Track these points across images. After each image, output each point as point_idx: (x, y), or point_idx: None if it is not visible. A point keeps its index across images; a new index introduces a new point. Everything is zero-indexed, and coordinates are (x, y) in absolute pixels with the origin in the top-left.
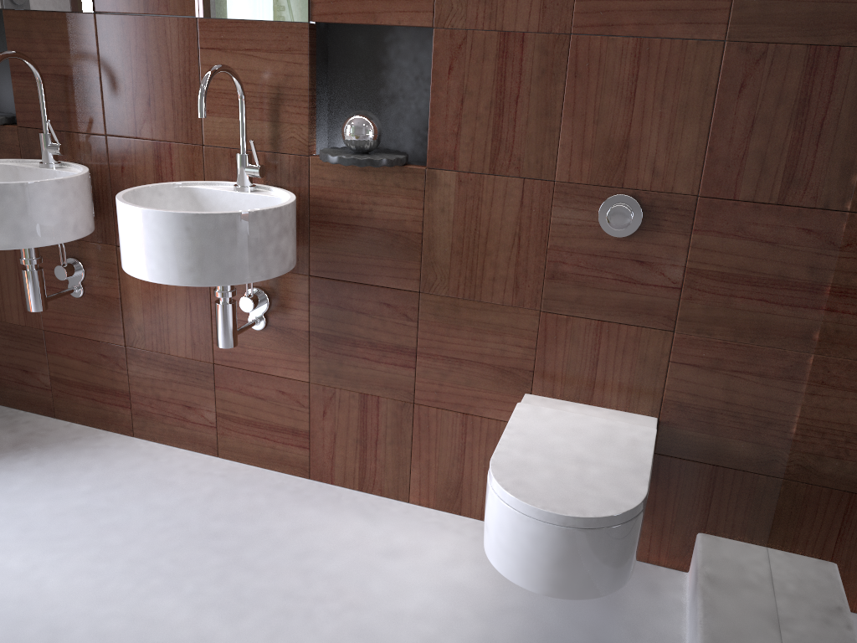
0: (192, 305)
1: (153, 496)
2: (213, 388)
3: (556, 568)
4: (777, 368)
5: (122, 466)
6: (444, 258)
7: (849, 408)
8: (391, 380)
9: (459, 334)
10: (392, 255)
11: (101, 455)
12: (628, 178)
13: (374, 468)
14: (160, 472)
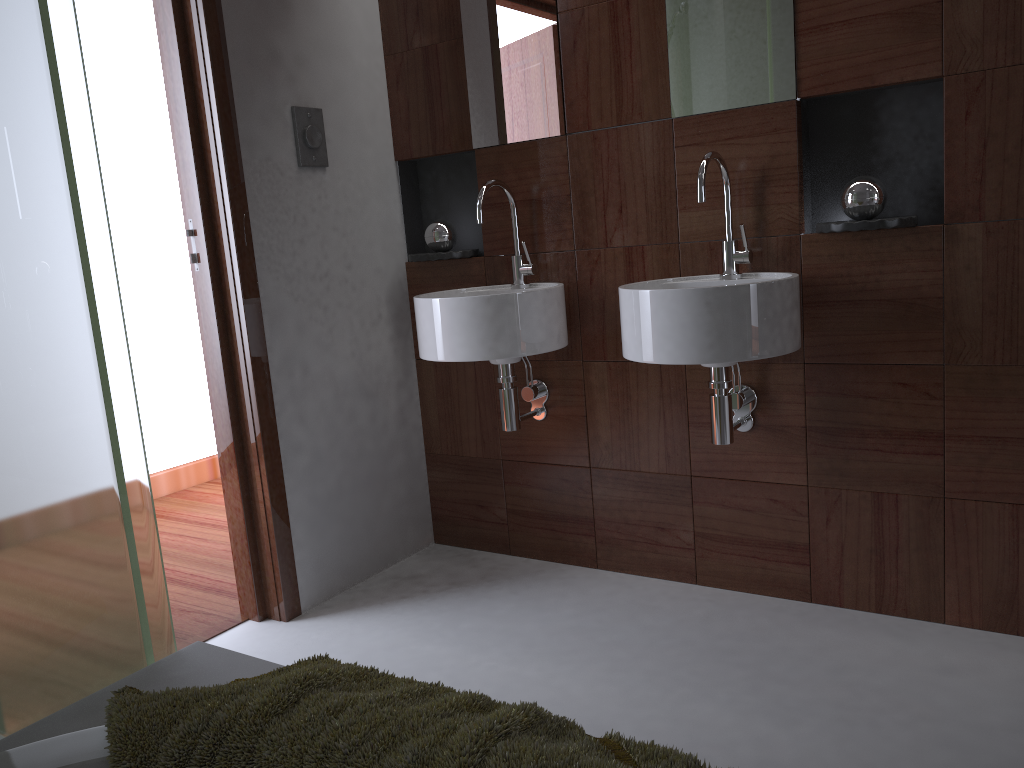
0: (666, 413)
1: (643, 618)
2: (691, 503)
3: None
4: None
5: (598, 593)
6: (974, 321)
7: None
8: (912, 472)
9: (999, 408)
10: (905, 327)
11: (571, 584)
12: None
13: (895, 582)
14: (640, 598)
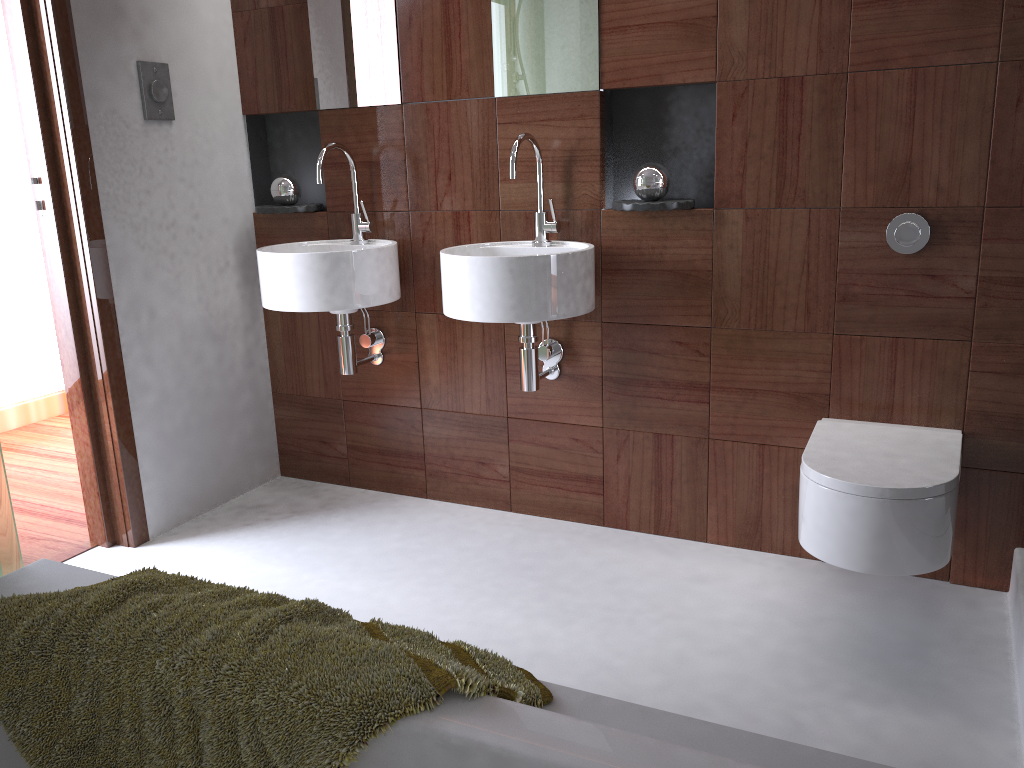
0: (487, 361)
1: (460, 541)
2: (507, 441)
3: (875, 542)
4: None
5: (424, 520)
6: (734, 292)
7: None
8: (685, 417)
9: (751, 365)
10: (682, 295)
11: (402, 512)
12: (912, 198)
13: (670, 509)
14: (460, 524)
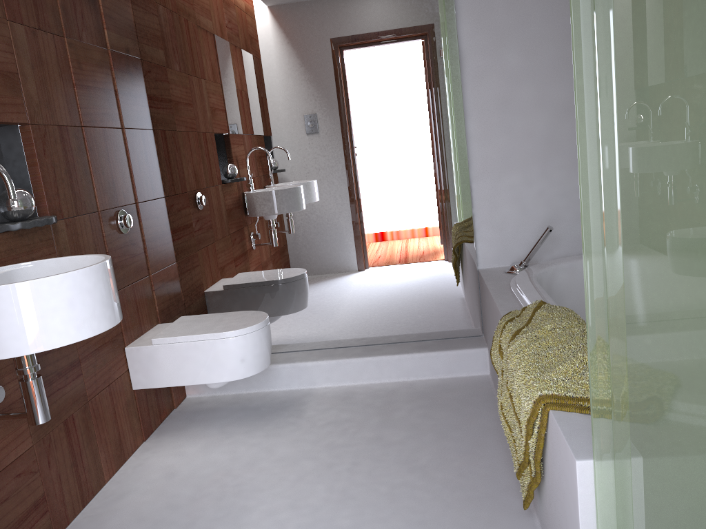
0: None
1: None
2: None
3: (271, 345)
4: (173, 274)
5: None
6: None
7: (249, 247)
8: (75, 394)
9: None
10: None
11: None
12: (119, 201)
13: (85, 477)
14: None
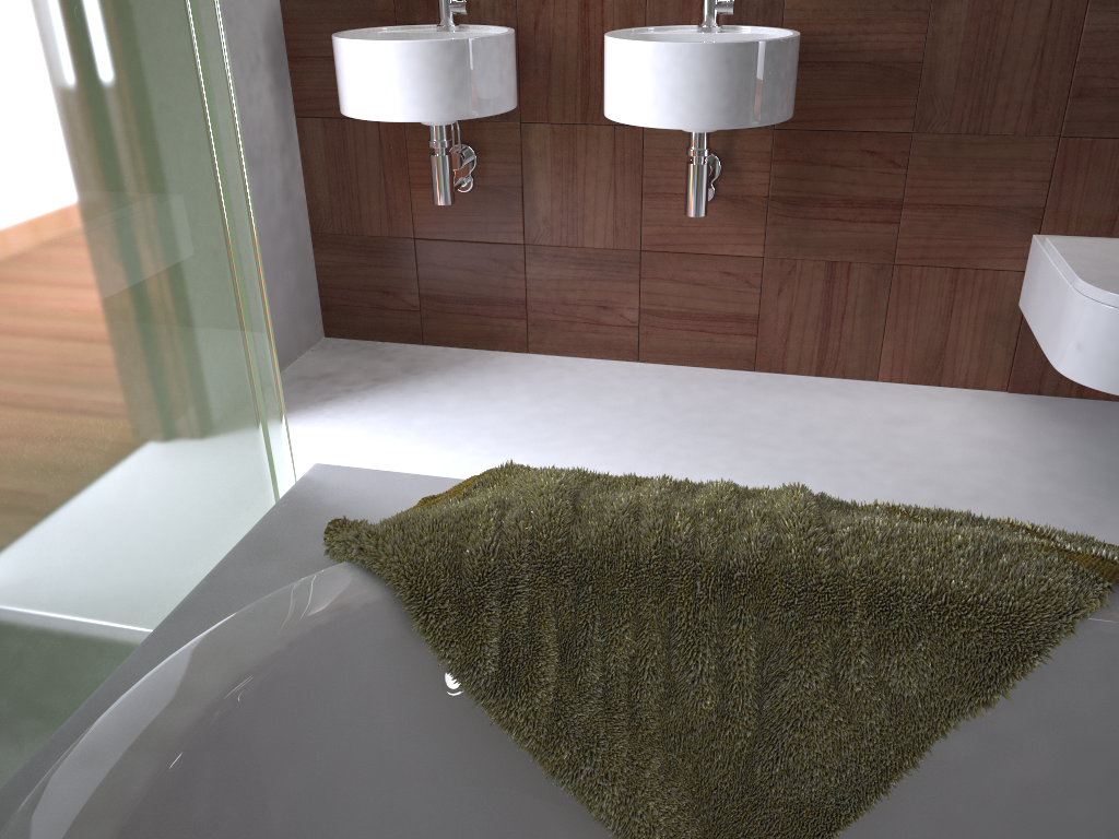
0: (618, 183)
1: (604, 400)
2: (638, 280)
3: None
4: None
5: (543, 378)
6: (947, 88)
7: None
8: (867, 241)
9: (957, 176)
10: (881, 93)
11: (509, 371)
12: None
13: (837, 347)
14: (589, 380)
